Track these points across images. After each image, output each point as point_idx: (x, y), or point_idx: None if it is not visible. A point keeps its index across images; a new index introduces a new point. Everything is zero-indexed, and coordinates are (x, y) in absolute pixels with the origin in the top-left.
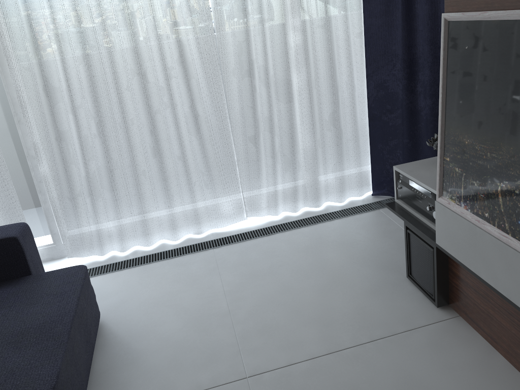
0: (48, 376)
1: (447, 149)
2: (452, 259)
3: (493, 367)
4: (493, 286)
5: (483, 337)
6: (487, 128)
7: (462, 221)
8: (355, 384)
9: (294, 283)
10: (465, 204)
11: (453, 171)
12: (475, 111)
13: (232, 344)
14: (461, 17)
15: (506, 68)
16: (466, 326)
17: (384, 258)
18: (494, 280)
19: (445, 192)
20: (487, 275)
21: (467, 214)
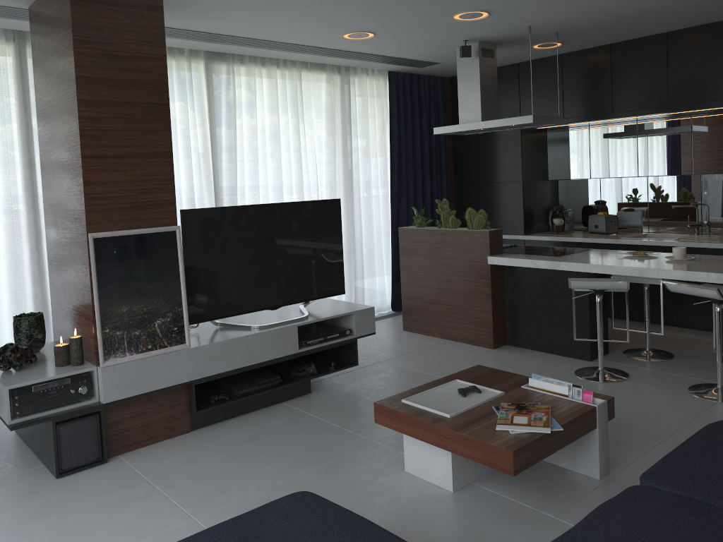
0: (286, 498)
1: (105, 323)
2: (105, 414)
3: (172, 442)
4: (164, 387)
5: (144, 446)
6: (141, 294)
7: (133, 363)
8: (193, 477)
9: (43, 535)
10: (130, 352)
11: (114, 336)
12: (129, 288)
13: (151, 540)
14: (110, 234)
15: (149, 257)
16: (131, 452)
17: (12, 495)
18: (164, 382)
19: (108, 356)
20: (158, 384)
21: (136, 356)
